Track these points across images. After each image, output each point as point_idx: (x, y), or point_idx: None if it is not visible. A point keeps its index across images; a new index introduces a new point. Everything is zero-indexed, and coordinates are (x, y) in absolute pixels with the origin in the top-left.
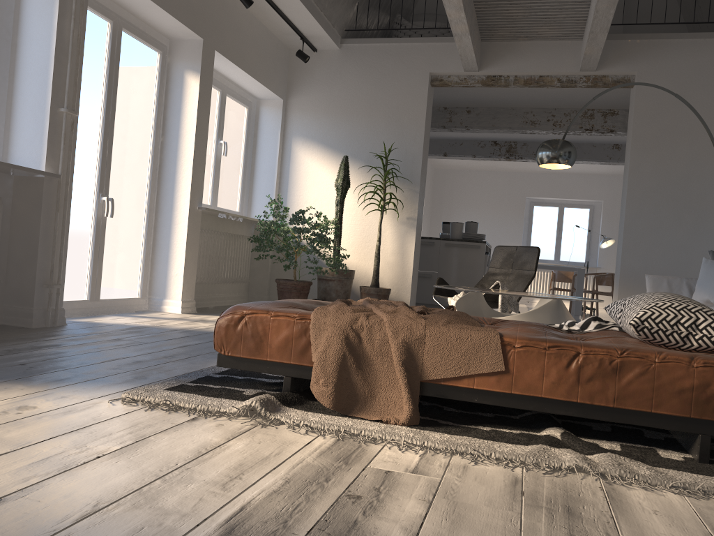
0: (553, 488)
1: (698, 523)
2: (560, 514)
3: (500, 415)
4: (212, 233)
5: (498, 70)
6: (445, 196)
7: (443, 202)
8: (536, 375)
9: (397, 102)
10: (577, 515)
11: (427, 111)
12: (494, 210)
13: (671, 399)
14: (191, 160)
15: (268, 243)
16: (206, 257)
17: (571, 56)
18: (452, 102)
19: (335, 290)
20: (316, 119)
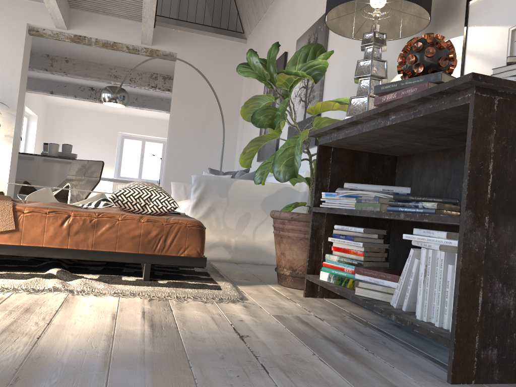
0: (27, 300)
1: (114, 308)
2: (19, 312)
3: (23, 265)
4: None
5: (83, 32)
6: (56, 126)
7: (54, 130)
8: (39, 231)
9: None
10: (31, 311)
11: (25, 53)
12: (95, 139)
13: (128, 243)
14: None
15: None
16: None
17: (135, 32)
18: (53, 51)
19: None
20: None
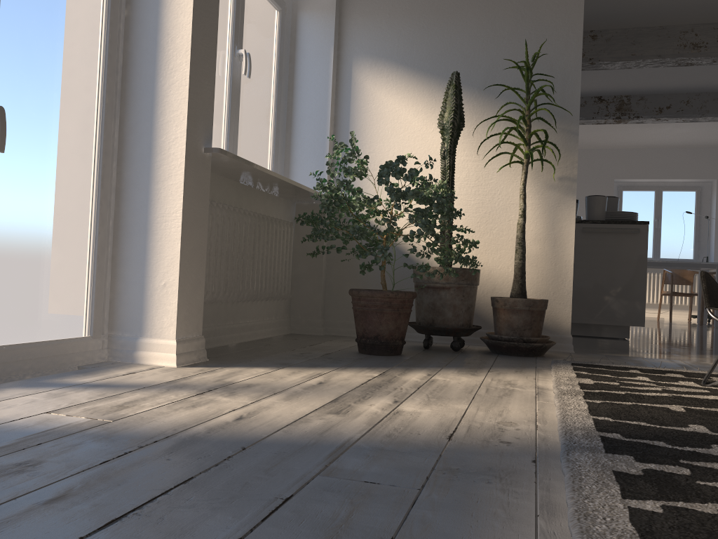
0: None
1: None
2: None
3: None
4: (230, 210)
5: None
6: None
7: None
8: None
9: None
10: None
11: None
12: None
13: None
14: (187, 49)
15: (336, 223)
16: (222, 253)
17: None
18: None
19: (451, 306)
20: (392, 26)
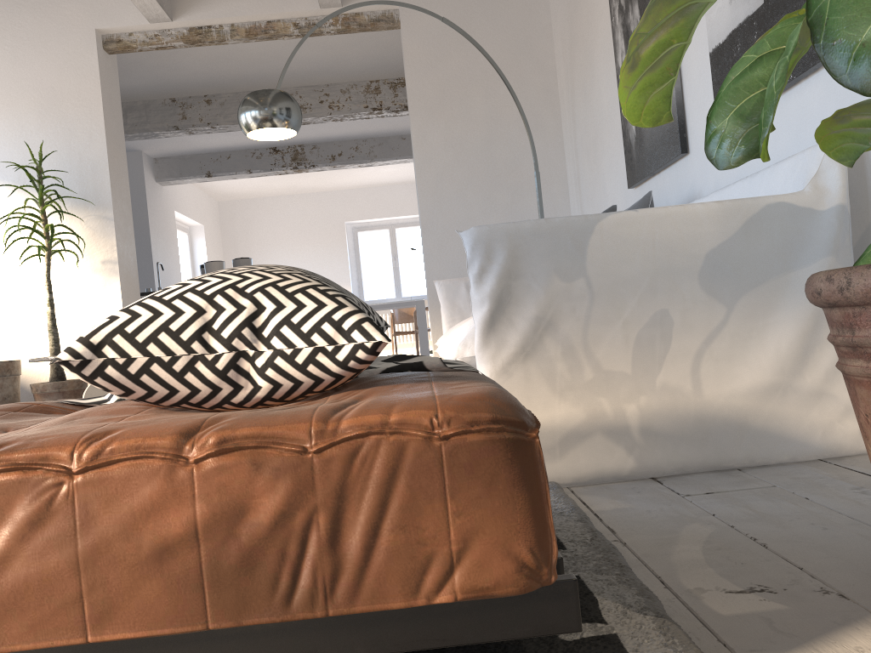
0: None
1: None
2: None
3: None
4: None
5: (202, 17)
6: (239, 236)
7: (238, 244)
8: None
9: (52, 82)
10: None
11: (106, 91)
12: (308, 245)
13: (141, 586)
14: None
15: None
16: None
17: None
18: (179, 88)
19: None
20: None
